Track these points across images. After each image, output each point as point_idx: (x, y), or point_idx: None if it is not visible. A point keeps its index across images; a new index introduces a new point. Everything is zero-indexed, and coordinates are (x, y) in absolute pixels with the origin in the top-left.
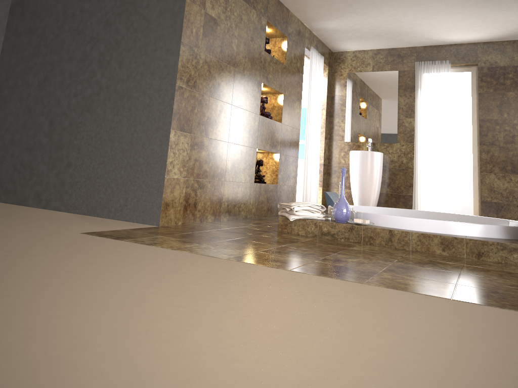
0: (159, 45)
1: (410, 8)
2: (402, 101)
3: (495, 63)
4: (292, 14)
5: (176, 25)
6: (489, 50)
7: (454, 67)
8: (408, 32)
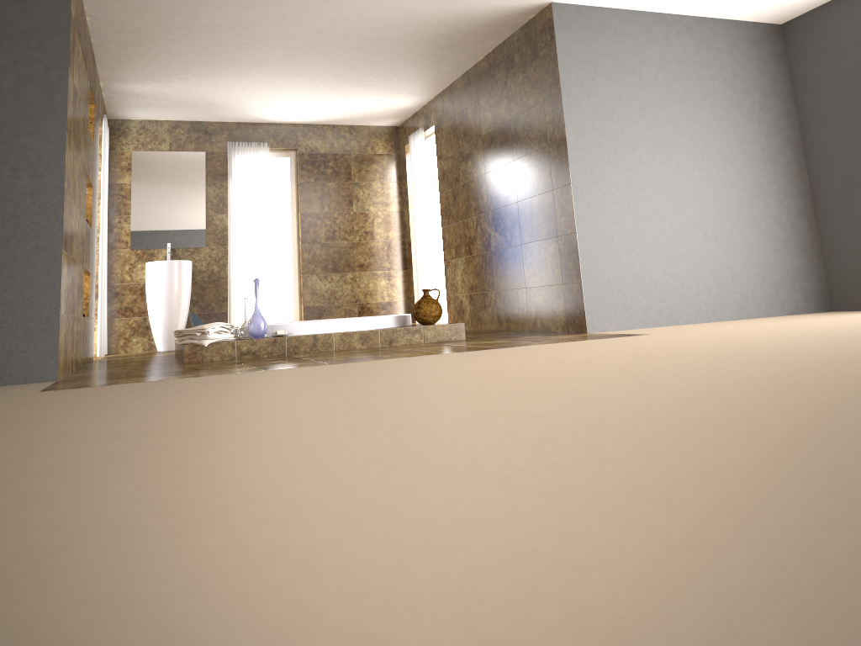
0: (23, 128)
1: (254, 84)
2: (212, 192)
3: (316, 149)
4: (97, 70)
5: (55, 102)
6: (310, 133)
7: (271, 151)
8: (232, 106)
